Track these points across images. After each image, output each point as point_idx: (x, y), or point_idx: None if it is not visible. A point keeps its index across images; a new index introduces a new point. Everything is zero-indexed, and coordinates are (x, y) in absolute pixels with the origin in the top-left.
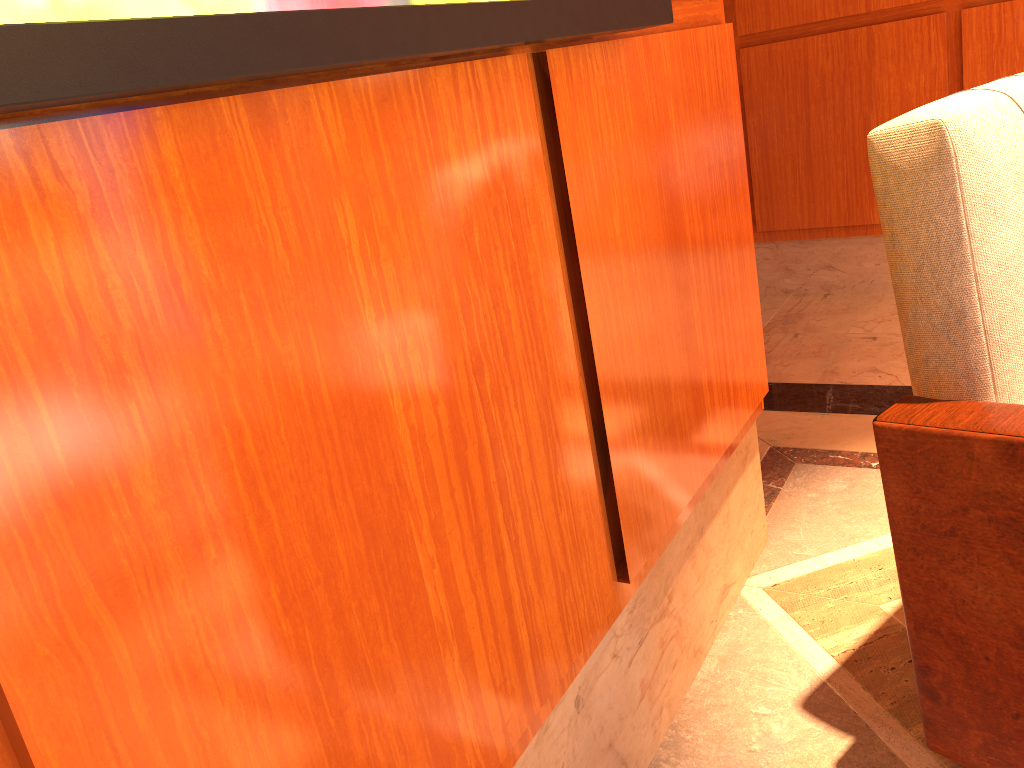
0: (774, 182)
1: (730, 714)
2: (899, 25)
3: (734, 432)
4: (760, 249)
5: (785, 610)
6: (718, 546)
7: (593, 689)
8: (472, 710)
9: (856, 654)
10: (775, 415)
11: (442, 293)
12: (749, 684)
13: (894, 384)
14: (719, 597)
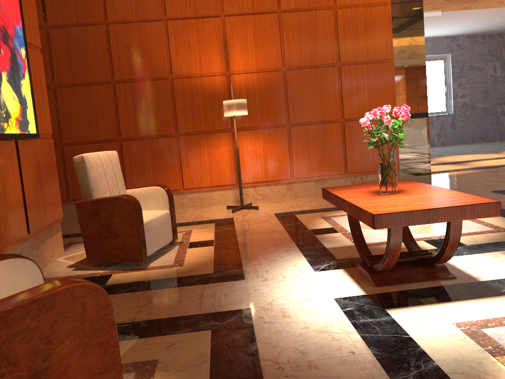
0: (75, 184)
1: (52, 270)
2: (107, 143)
3: (54, 219)
4: (71, 205)
5: (66, 259)
6: (50, 245)
7: (23, 252)
8: (5, 233)
9: (80, 261)
10: (71, 238)
11: (3, 171)
12: (56, 267)
13: None
14: (50, 256)
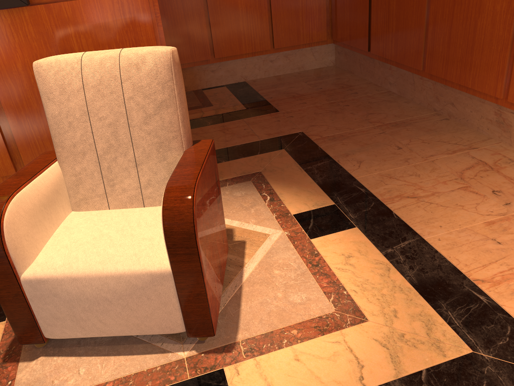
0: (435, 46)
1: None
2: None
3: None
4: (429, 82)
5: None
6: None
7: None
8: None
9: None
10: (289, 161)
11: None
12: None
13: (348, 171)
14: None
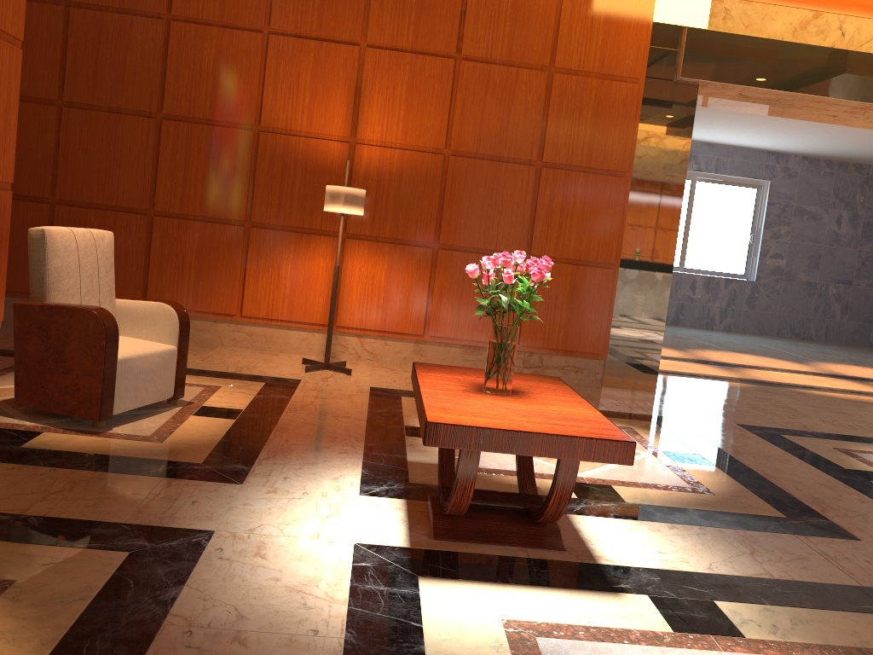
0: None
1: None
2: (129, 215)
3: None
4: None
5: None
6: None
7: None
8: None
9: (8, 399)
10: None
11: None
12: None
13: None
14: None
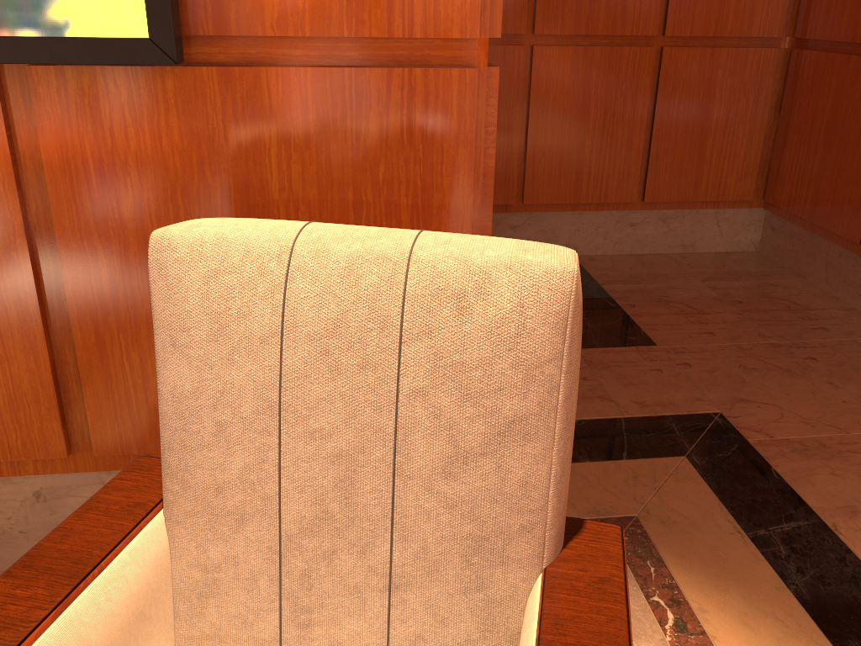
0: None
1: None
2: None
3: None
4: None
5: None
6: None
7: (62, 499)
8: None
9: None
10: (705, 499)
11: None
12: None
13: None
14: None
